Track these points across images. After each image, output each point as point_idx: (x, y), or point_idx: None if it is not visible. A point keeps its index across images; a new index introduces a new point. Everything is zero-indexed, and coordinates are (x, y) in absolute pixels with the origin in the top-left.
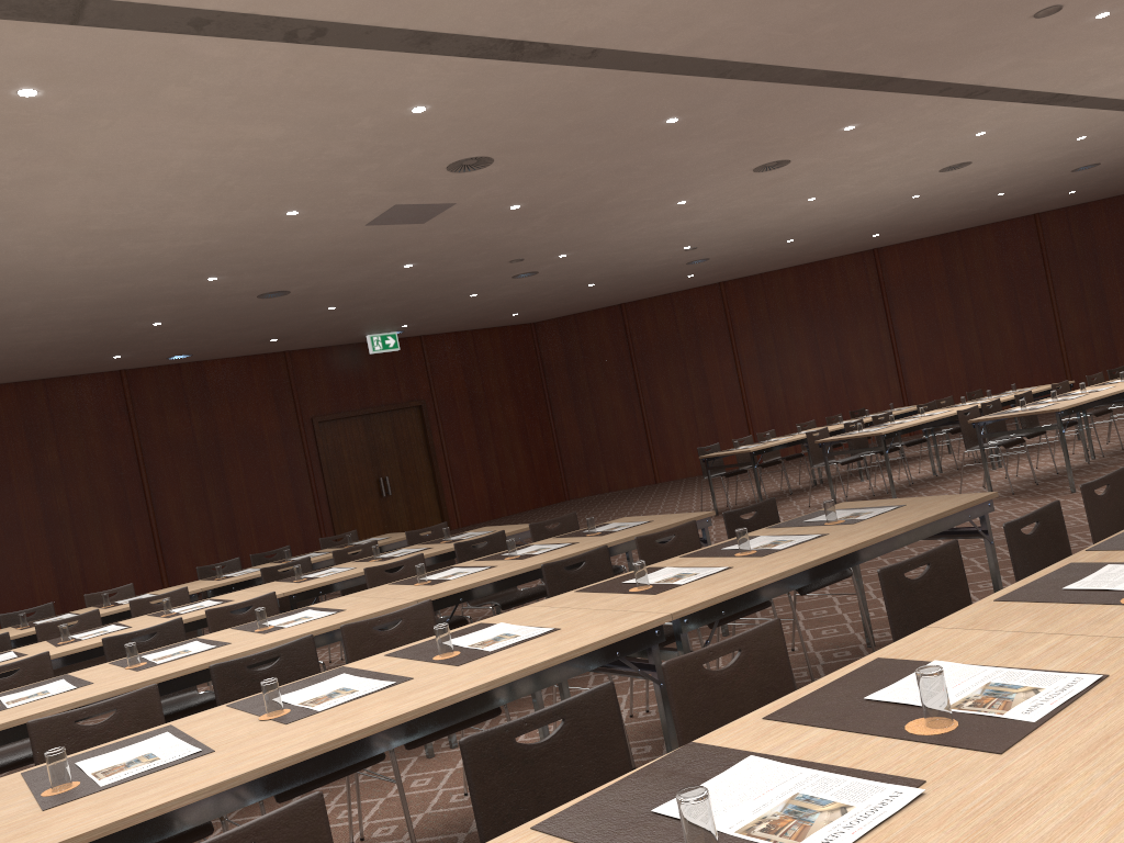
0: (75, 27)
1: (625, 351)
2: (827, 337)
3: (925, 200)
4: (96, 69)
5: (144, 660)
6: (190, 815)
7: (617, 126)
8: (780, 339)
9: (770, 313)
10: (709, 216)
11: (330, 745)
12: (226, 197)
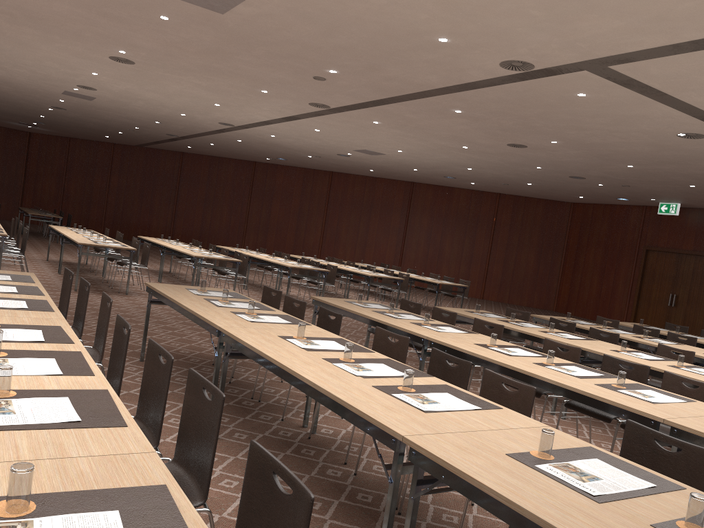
0: None
1: None
2: None
3: None
4: None
5: (691, 368)
6: (467, 357)
7: None
8: None
9: None
10: None
11: (501, 364)
12: None
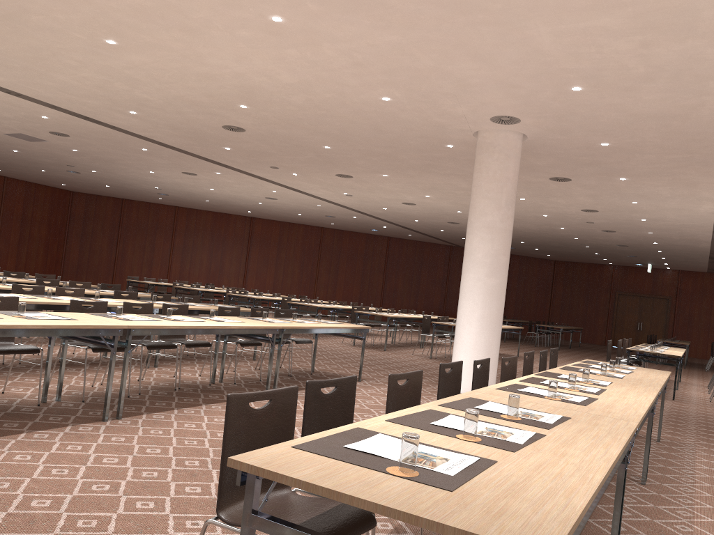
0: None
1: (117, 222)
2: (218, 249)
3: (265, 206)
4: None
5: None
6: None
7: (122, 144)
8: (196, 243)
9: (195, 229)
10: (165, 180)
11: None
12: None
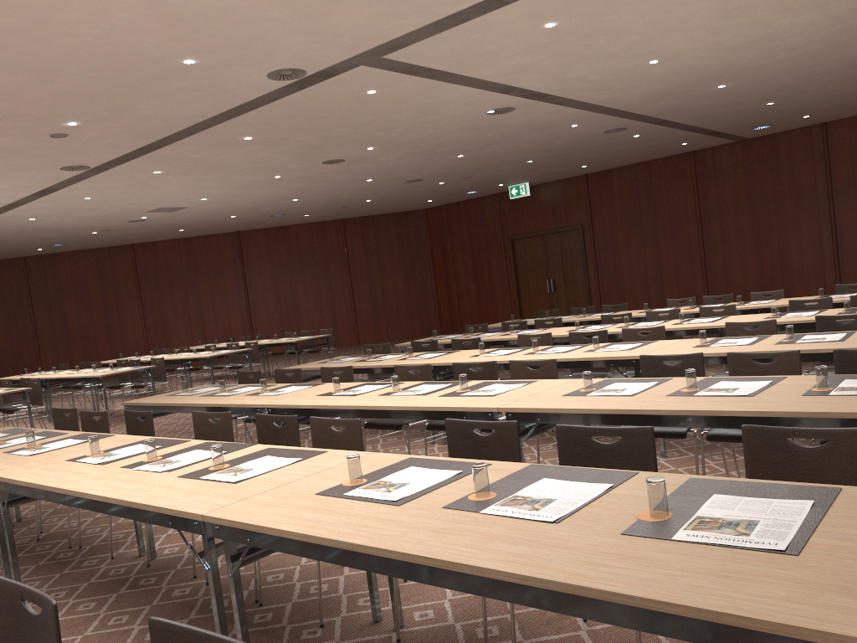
0: (512, 4)
1: None
2: None
3: None
4: (557, 8)
5: (547, 349)
6: (308, 412)
7: None
8: None
9: None
10: None
11: (343, 407)
12: (791, 6)
